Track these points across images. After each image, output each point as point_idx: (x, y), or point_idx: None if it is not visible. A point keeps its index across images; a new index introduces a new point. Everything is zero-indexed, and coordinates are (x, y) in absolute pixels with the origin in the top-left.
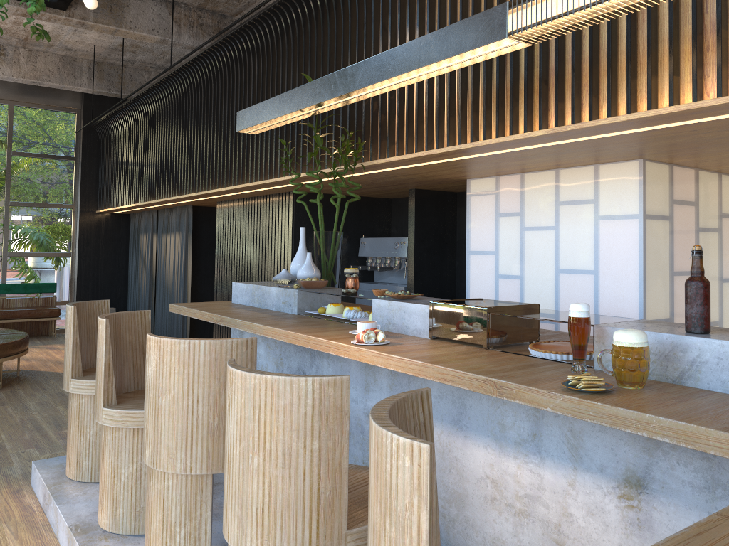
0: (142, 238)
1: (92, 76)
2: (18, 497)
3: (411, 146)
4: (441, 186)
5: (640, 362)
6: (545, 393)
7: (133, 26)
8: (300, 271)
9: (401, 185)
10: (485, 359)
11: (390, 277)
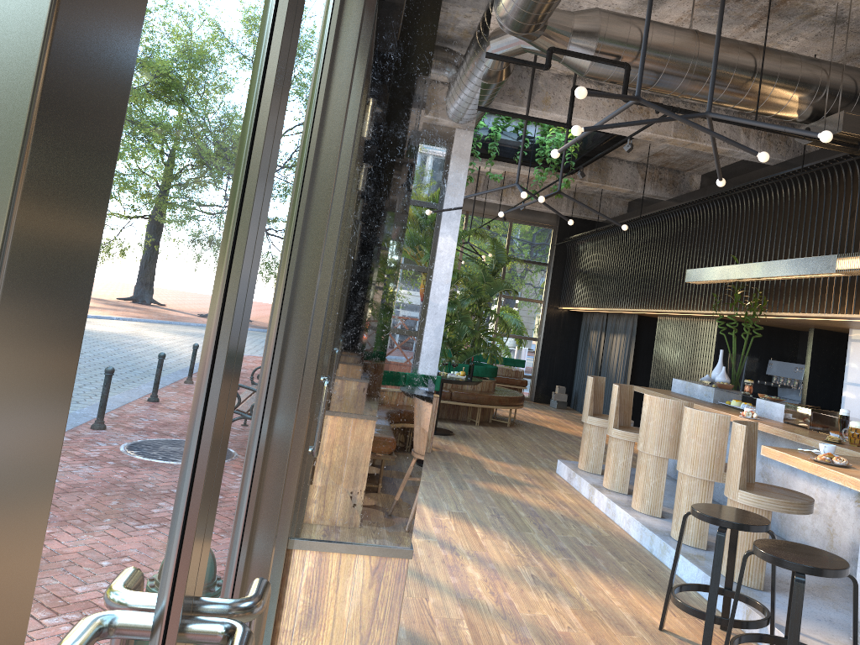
0: (591, 334)
1: (569, 203)
2: (552, 475)
3: (797, 307)
4: (833, 329)
5: (857, 434)
6: (813, 440)
7: (613, 183)
8: (717, 377)
9: (801, 325)
10: (802, 431)
11: (790, 394)
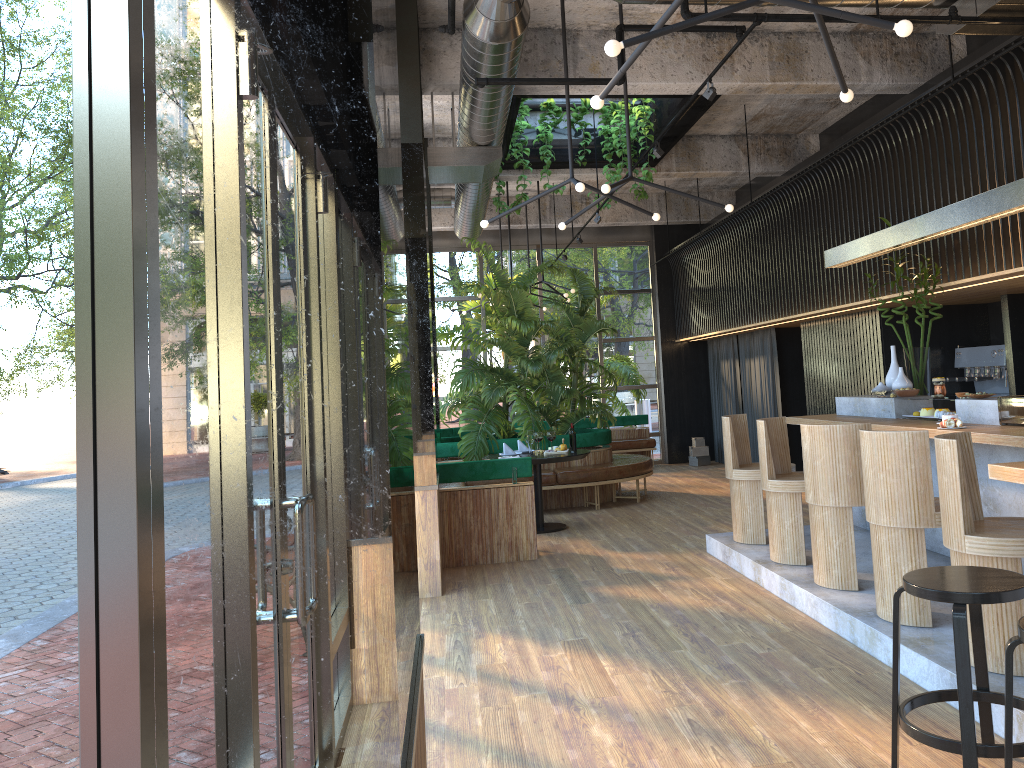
0: (722, 364)
1: (661, 208)
2: (702, 556)
3: (983, 267)
4: None
5: None
6: None
7: (708, 167)
8: (894, 383)
9: (989, 293)
10: None
11: (992, 387)
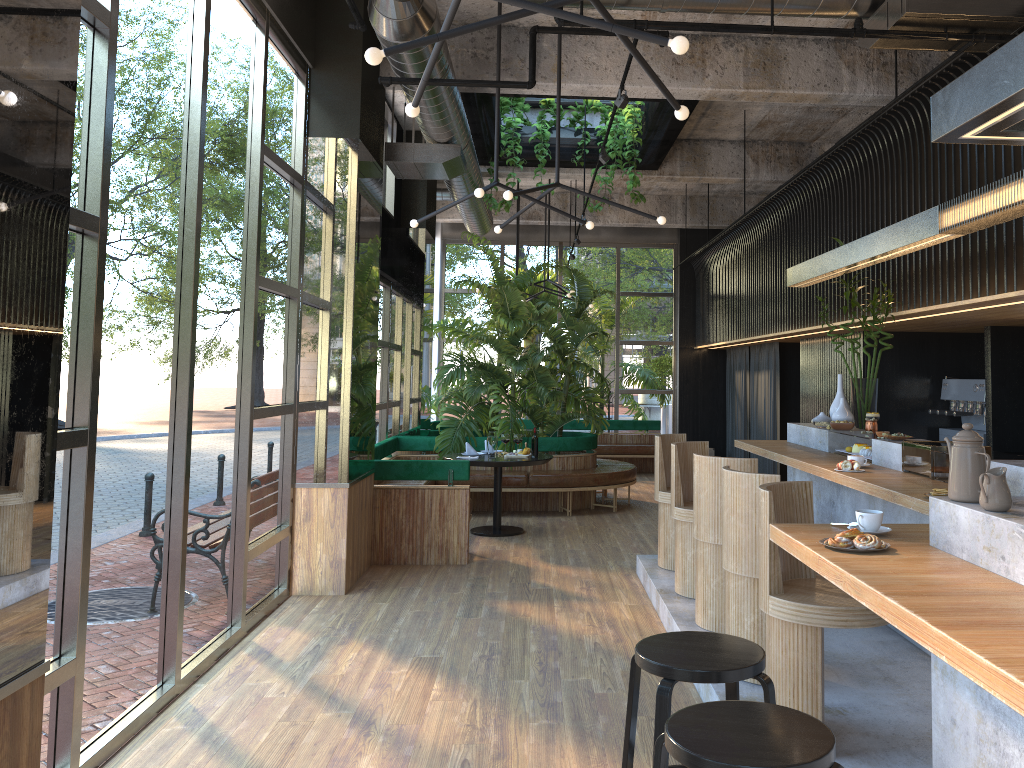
0: (736, 375)
1: (685, 211)
2: (627, 578)
3: (932, 298)
4: (1015, 323)
5: None
6: (909, 498)
7: (714, 172)
8: (833, 414)
9: (967, 324)
10: (914, 483)
11: (976, 423)
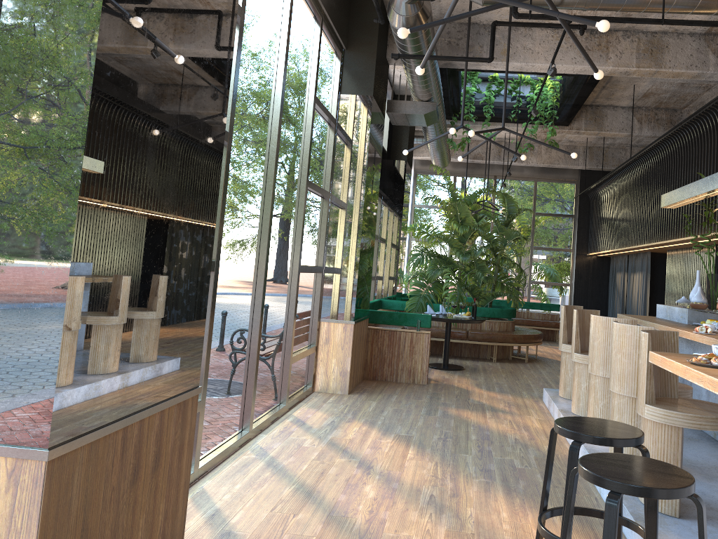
0: (617, 275)
1: (585, 157)
2: (536, 403)
3: None
4: None
5: None
6: None
7: (609, 129)
8: (692, 298)
9: None
10: None
11: None
